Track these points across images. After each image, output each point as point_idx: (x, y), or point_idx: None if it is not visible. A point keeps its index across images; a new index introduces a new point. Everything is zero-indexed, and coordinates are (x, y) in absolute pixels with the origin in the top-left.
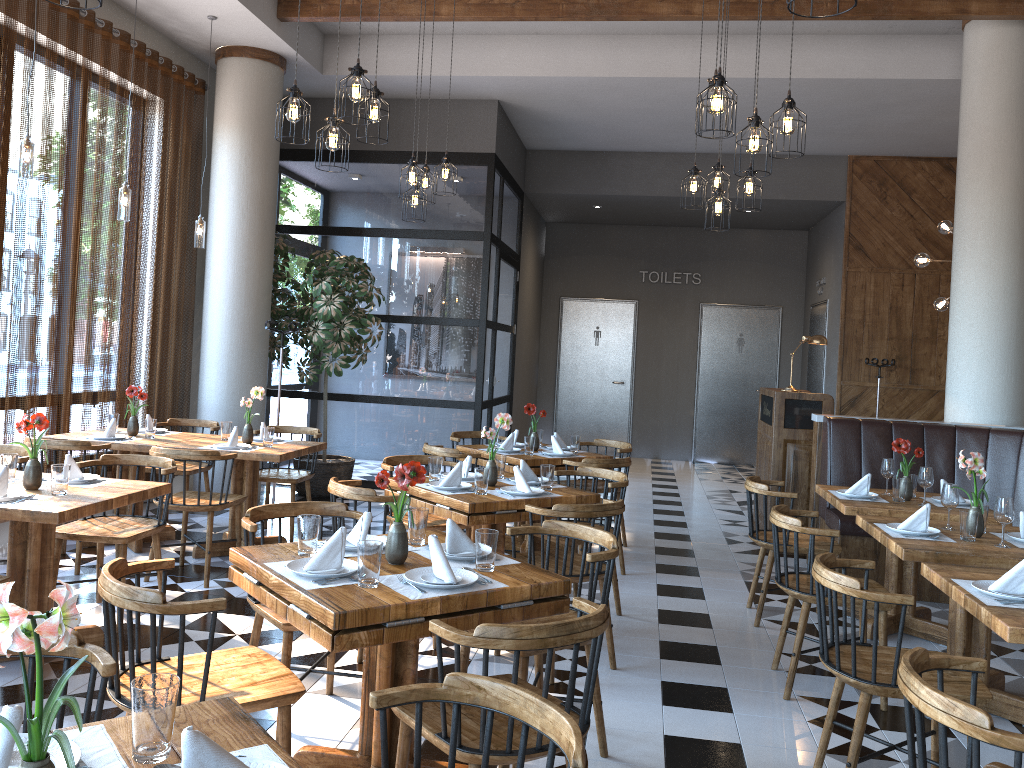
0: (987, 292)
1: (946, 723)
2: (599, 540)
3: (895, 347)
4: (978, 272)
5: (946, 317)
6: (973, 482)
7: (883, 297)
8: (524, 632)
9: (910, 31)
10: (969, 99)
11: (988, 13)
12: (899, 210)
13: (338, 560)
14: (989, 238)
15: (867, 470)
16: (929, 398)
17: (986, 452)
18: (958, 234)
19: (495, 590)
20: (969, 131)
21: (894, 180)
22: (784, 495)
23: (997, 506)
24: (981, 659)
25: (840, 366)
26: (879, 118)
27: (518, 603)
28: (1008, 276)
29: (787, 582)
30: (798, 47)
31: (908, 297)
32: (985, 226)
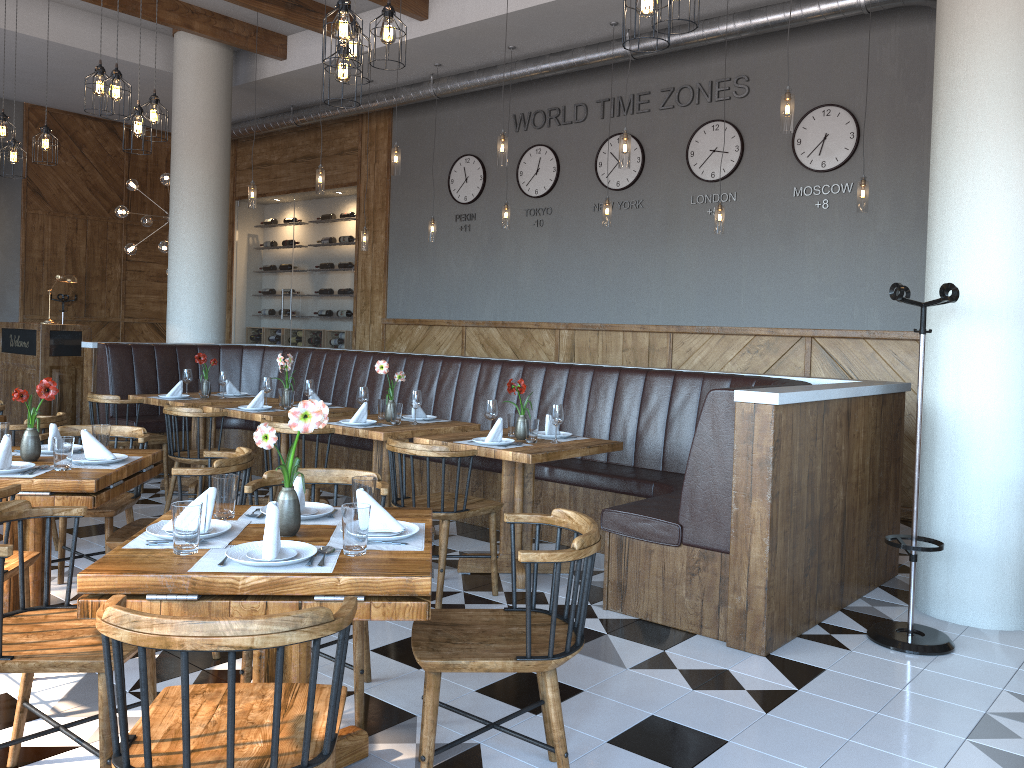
0: (201, 244)
1: (432, 455)
2: (117, 433)
3: (72, 284)
4: (194, 229)
5: (114, 259)
6: (213, 385)
7: (60, 239)
8: (239, 460)
9: (129, 21)
10: (184, 93)
11: (206, 33)
12: (72, 161)
13: (10, 460)
14: (202, 203)
15: (140, 383)
16: (102, 328)
17: (220, 362)
18: (177, 197)
19: (142, 459)
20: (184, 118)
21: (67, 133)
22: (134, 401)
23: (307, 385)
24: (406, 439)
25: (23, 301)
26: (79, 81)
27: (149, 467)
28: (215, 233)
29: (189, 454)
30: (32, 7)
31: (82, 240)
32: (199, 194)
